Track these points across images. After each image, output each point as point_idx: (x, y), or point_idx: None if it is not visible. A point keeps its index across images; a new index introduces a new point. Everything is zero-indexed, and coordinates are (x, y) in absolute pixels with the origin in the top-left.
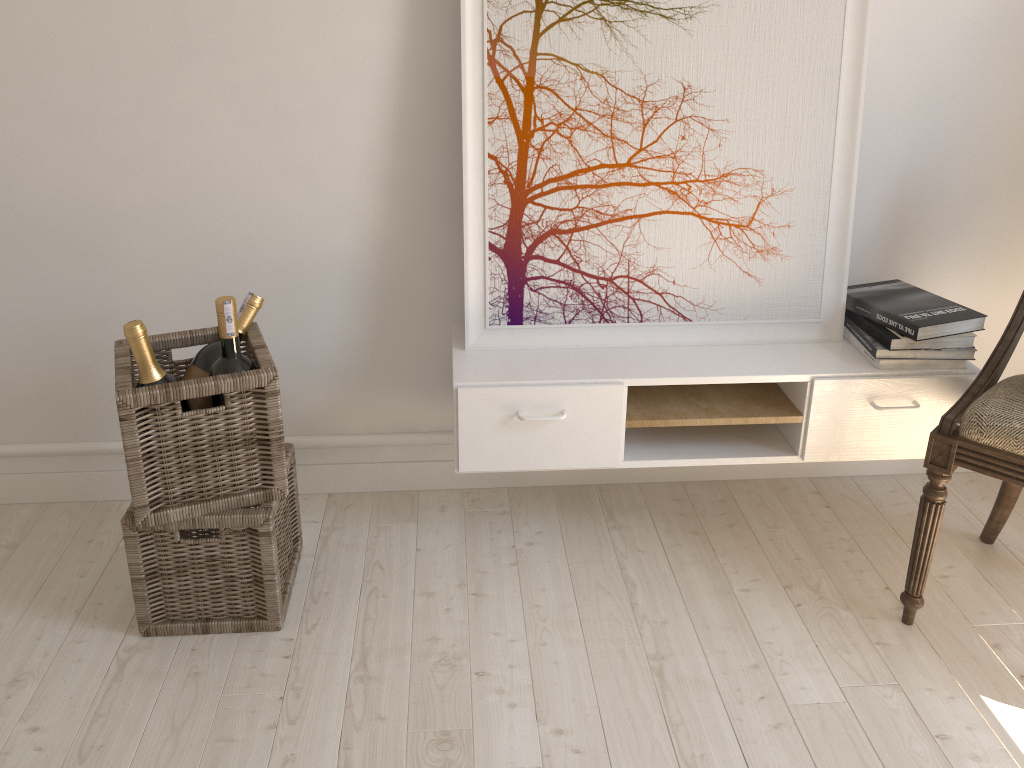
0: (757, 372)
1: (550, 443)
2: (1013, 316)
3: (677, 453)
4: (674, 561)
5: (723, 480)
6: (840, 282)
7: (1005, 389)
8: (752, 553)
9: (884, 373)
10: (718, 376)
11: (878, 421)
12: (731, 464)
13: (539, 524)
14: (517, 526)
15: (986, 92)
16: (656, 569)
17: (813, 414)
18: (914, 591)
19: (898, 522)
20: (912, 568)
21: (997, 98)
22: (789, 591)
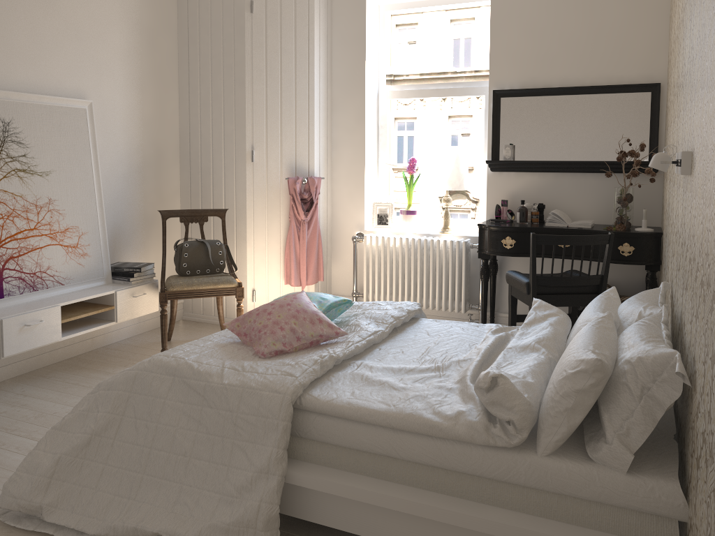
0: (99, 293)
1: (37, 335)
2: (162, 260)
3: (77, 331)
4: (83, 375)
5: (73, 357)
6: (108, 262)
7: (172, 277)
8: (106, 365)
9: (134, 285)
10: (88, 296)
11: (136, 302)
12: (96, 329)
13: (19, 387)
14: (10, 390)
15: (130, 196)
16: (79, 378)
17: (118, 304)
18: (165, 346)
19: (141, 345)
20: (163, 339)
21: (133, 198)
22: (127, 366)
